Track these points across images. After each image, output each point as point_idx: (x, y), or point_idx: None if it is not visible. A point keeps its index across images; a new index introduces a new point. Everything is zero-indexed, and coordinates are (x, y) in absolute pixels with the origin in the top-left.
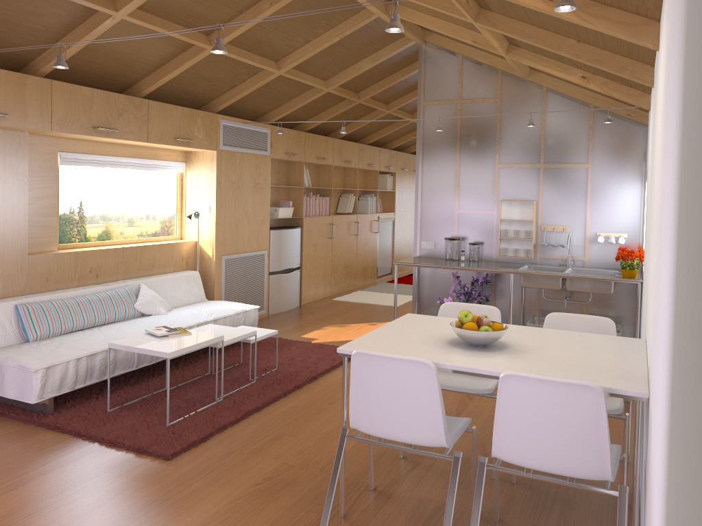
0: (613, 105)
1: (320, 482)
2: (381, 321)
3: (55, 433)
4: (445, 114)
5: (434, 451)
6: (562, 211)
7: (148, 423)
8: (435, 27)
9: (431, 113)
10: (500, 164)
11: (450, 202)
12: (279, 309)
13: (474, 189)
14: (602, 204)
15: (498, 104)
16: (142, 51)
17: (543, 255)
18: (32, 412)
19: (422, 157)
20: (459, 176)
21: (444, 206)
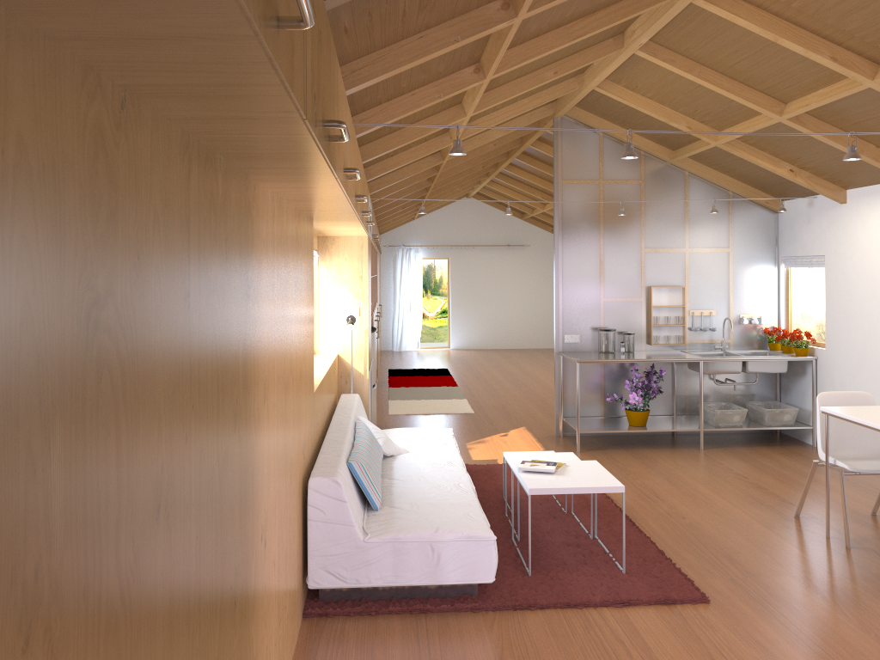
0: (754, 192)
1: (855, 582)
2: (503, 431)
3: (537, 612)
4: (586, 195)
5: (853, 536)
6: (707, 295)
7: (603, 575)
8: (648, 108)
9: (571, 193)
10: (646, 249)
11: (594, 290)
12: None
13: (621, 275)
14: (743, 287)
15: (642, 186)
16: (410, 115)
17: (692, 340)
18: (455, 598)
19: (562, 241)
20: (604, 261)
21: (589, 294)
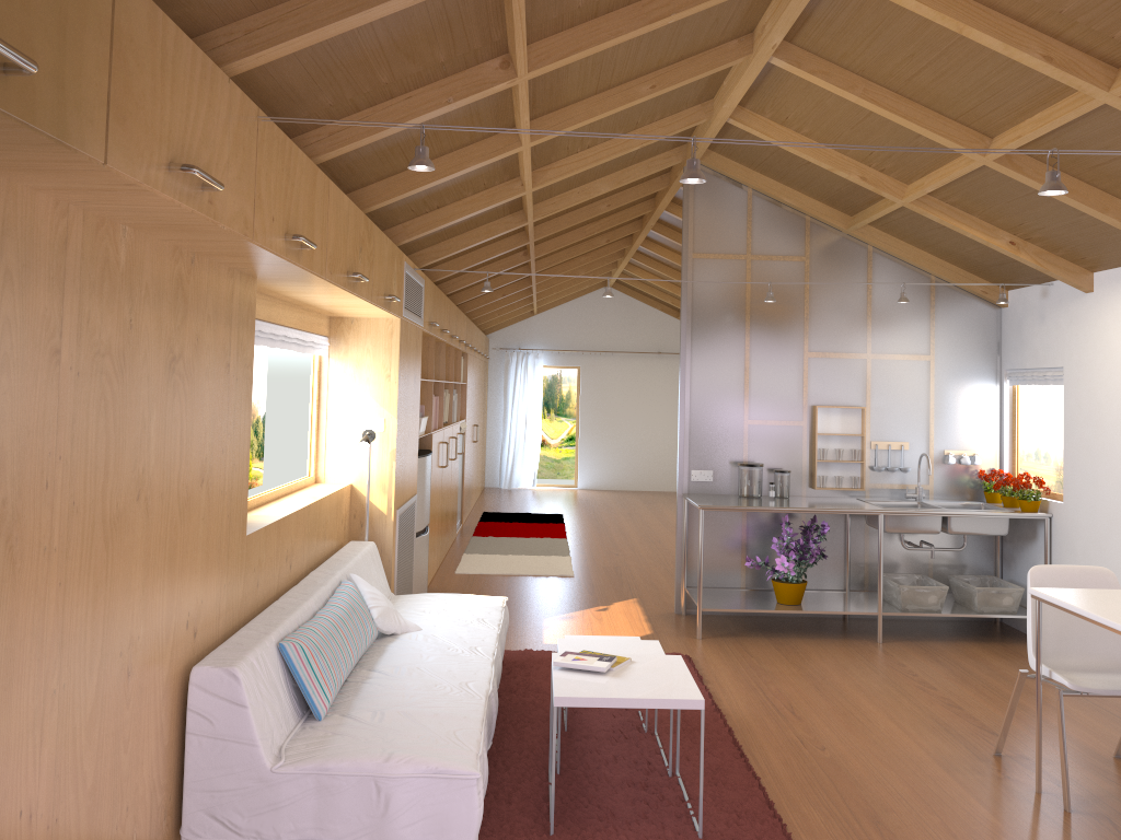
0: (966, 277)
1: None
2: (604, 603)
3: None
4: (727, 275)
5: (1079, 792)
6: (898, 420)
7: (665, 839)
8: (805, 150)
9: (705, 271)
10: (811, 353)
11: (736, 408)
12: None
13: (774, 388)
14: (950, 411)
15: (807, 265)
16: (431, 138)
17: (874, 485)
18: None
19: (692, 338)
20: (750, 368)
21: (727, 414)
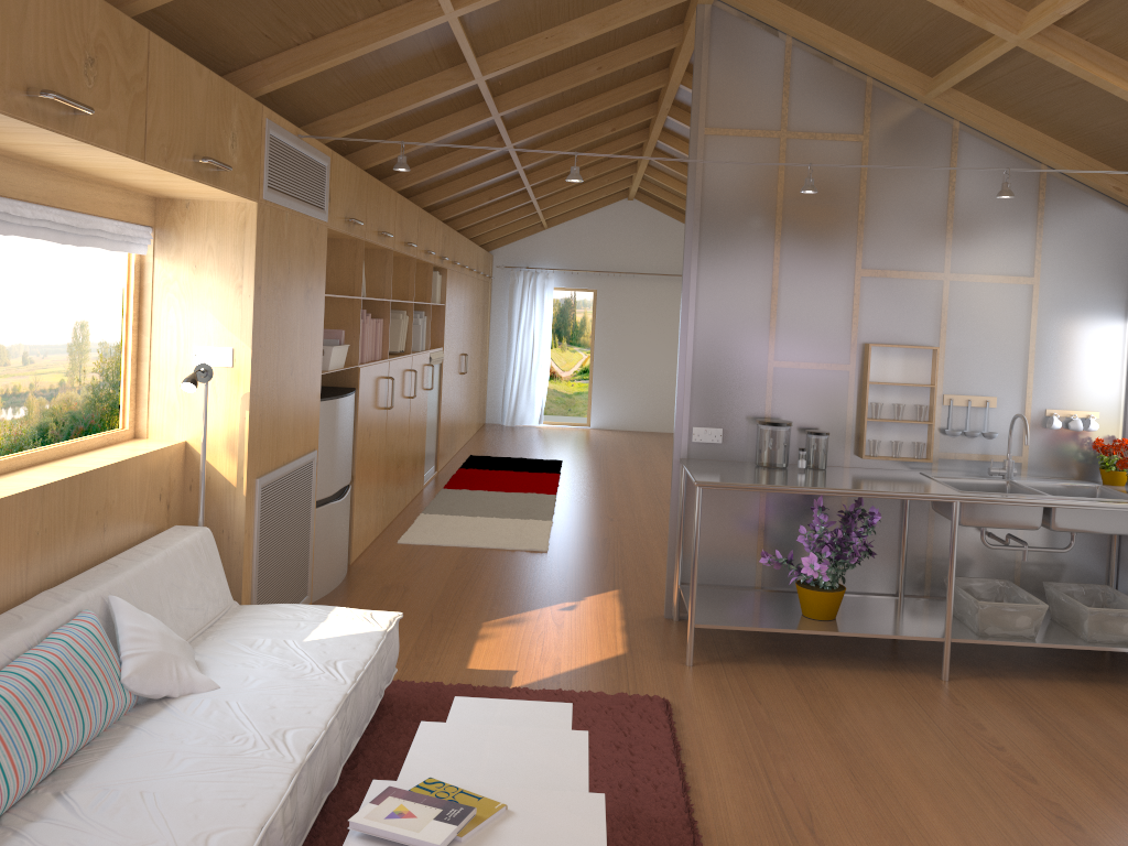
0: (1092, 167)
1: None
2: (573, 597)
3: None
4: (752, 159)
5: None
6: (983, 367)
7: None
8: None
9: (722, 153)
10: (866, 270)
11: (757, 344)
12: (328, 585)
13: (811, 319)
14: (1057, 355)
15: (865, 147)
16: None
17: (946, 454)
18: None
19: (700, 246)
20: (780, 290)
21: (745, 353)
